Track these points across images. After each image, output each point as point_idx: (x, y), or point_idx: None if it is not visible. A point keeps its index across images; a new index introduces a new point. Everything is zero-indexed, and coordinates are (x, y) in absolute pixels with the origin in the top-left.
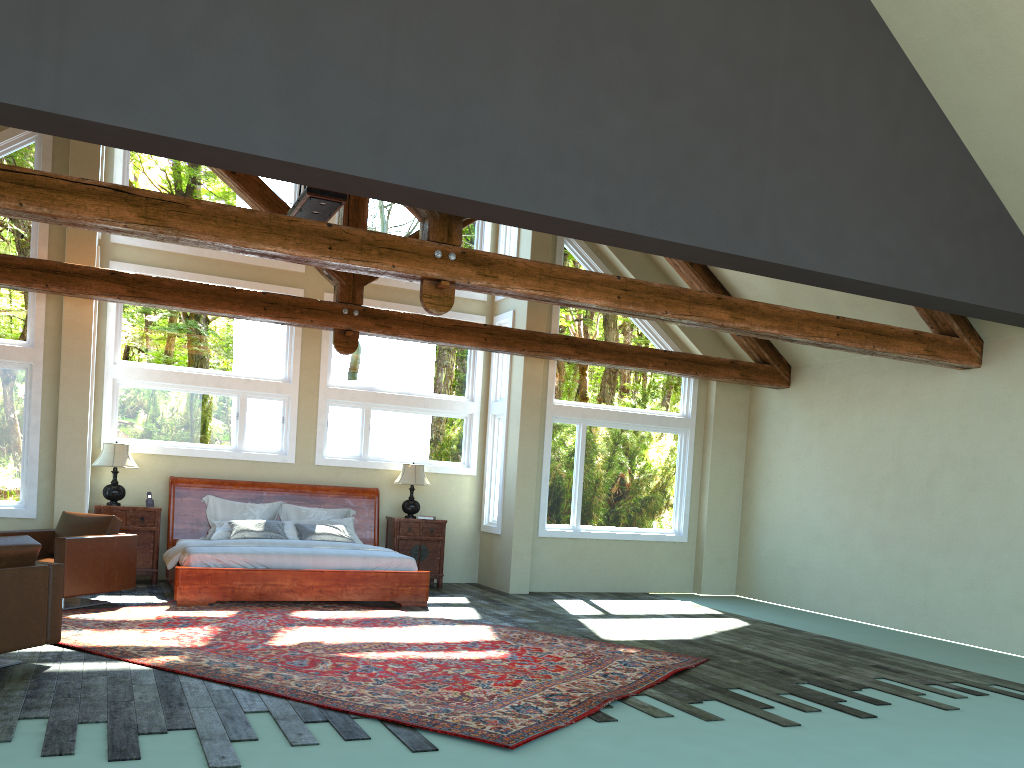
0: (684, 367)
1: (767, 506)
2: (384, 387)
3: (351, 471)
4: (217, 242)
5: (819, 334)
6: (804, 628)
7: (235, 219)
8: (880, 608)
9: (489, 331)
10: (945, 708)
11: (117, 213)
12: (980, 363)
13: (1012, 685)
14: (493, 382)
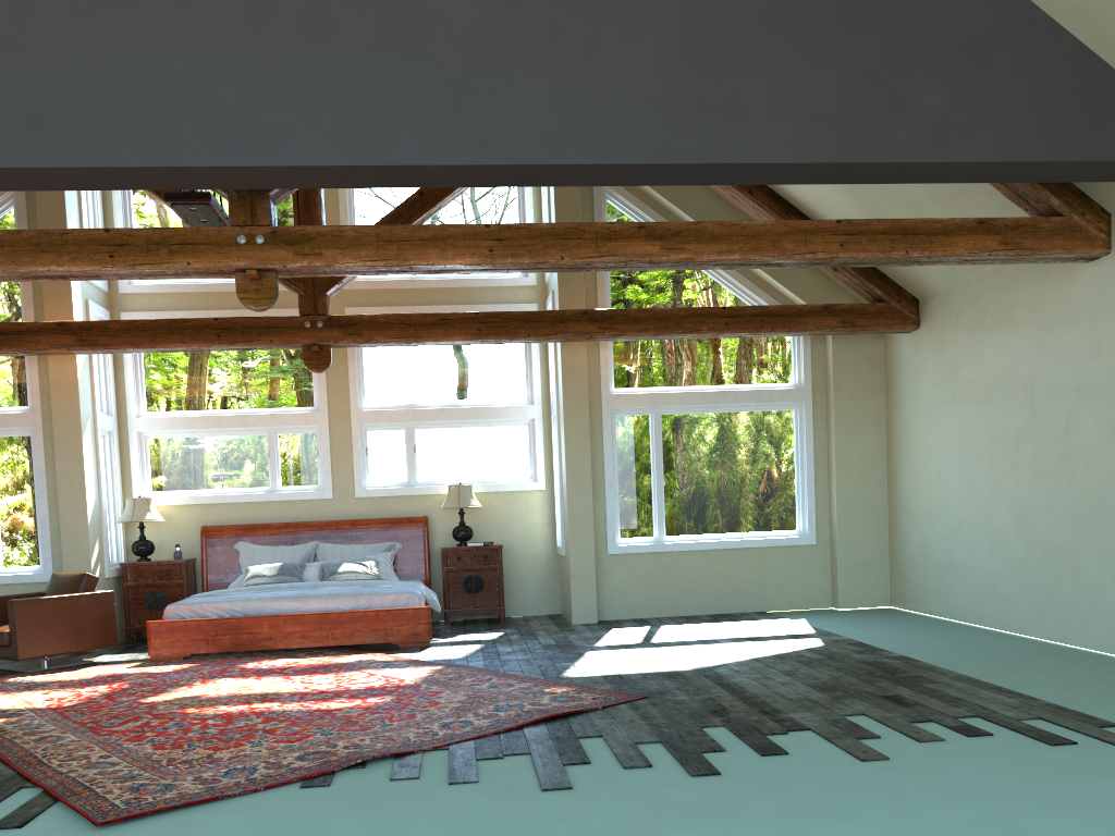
0: (754, 324)
1: (910, 488)
2: (428, 402)
3: (397, 500)
4: None
5: (810, 249)
6: (898, 646)
7: (1, 244)
8: (1028, 612)
9: (483, 320)
10: (863, 758)
11: None
12: (1108, 247)
13: (1067, 718)
14: (551, 378)
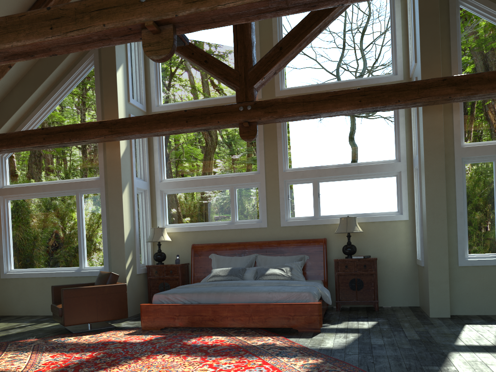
0: None
1: None
2: (327, 164)
3: (307, 228)
4: None
5: None
6: None
7: None
8: None
9: (363, 93)
10: None
11: None
12: None
13: None
14: (413, 142)
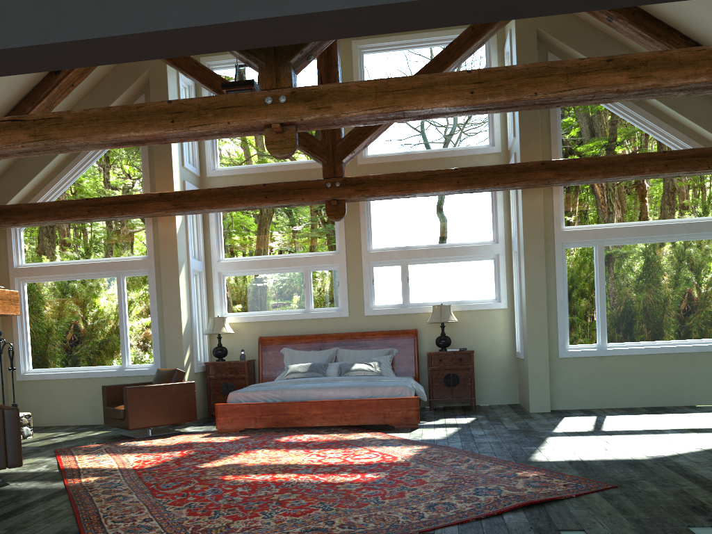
0: (691, 164)
1: None
2: (418, 244)
3: (395, 317)
4: (86, 141)
5: None
6: None
7: (96, 118)
8: None
9: (460, 174)
10: None
11: (15, 138)
12: None
13: None
14: (512, 222)
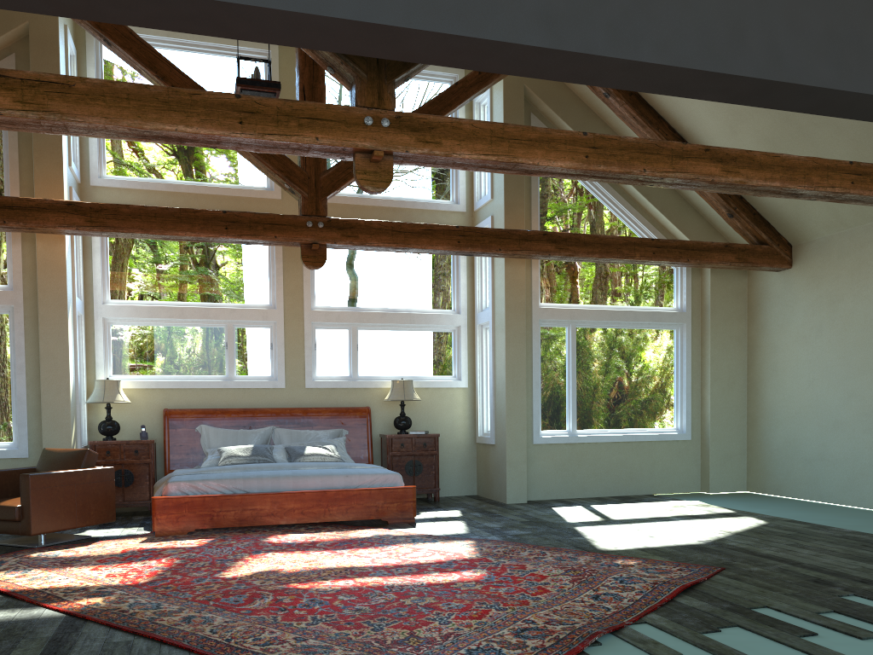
0: (674, 255)
1: (775, 396)
2: (369, 306)
3: (342, 392)
4: (108, 125)
5: (830, 184)
6: (831, 523)
7: (127, 97)
8: None
9: (462, 233)
10: None
11: None
12: None
13: None
14: (478, 292)
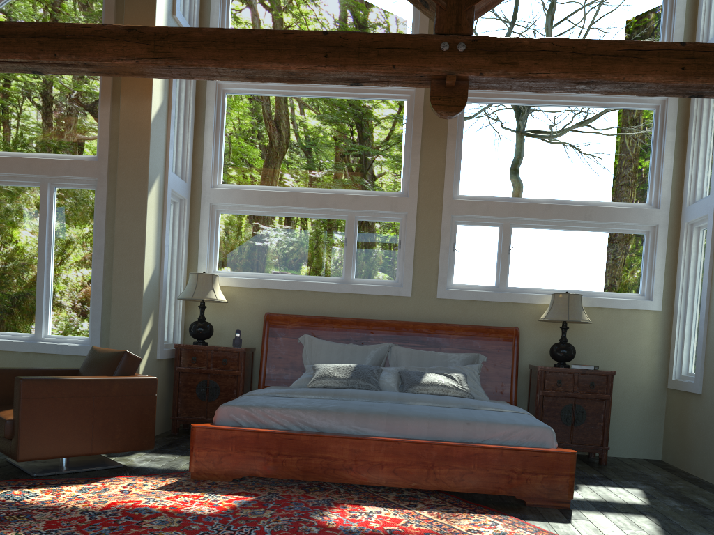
0: None
1: None
2: (530, 197)
3: (483, 306)
4: None
5: None
6: None
7: None
8: None
9: (690, 54)
10: None
11: None
12: None
13: None
14: (690, 177)
